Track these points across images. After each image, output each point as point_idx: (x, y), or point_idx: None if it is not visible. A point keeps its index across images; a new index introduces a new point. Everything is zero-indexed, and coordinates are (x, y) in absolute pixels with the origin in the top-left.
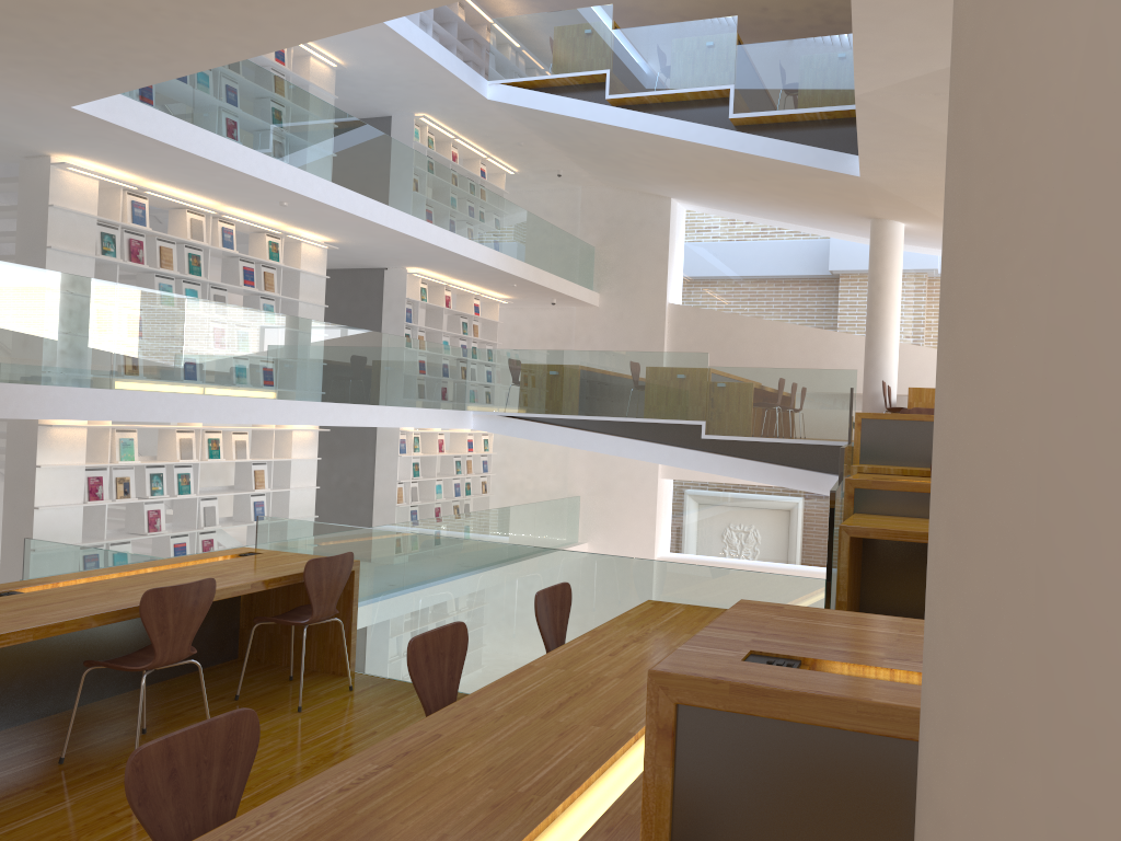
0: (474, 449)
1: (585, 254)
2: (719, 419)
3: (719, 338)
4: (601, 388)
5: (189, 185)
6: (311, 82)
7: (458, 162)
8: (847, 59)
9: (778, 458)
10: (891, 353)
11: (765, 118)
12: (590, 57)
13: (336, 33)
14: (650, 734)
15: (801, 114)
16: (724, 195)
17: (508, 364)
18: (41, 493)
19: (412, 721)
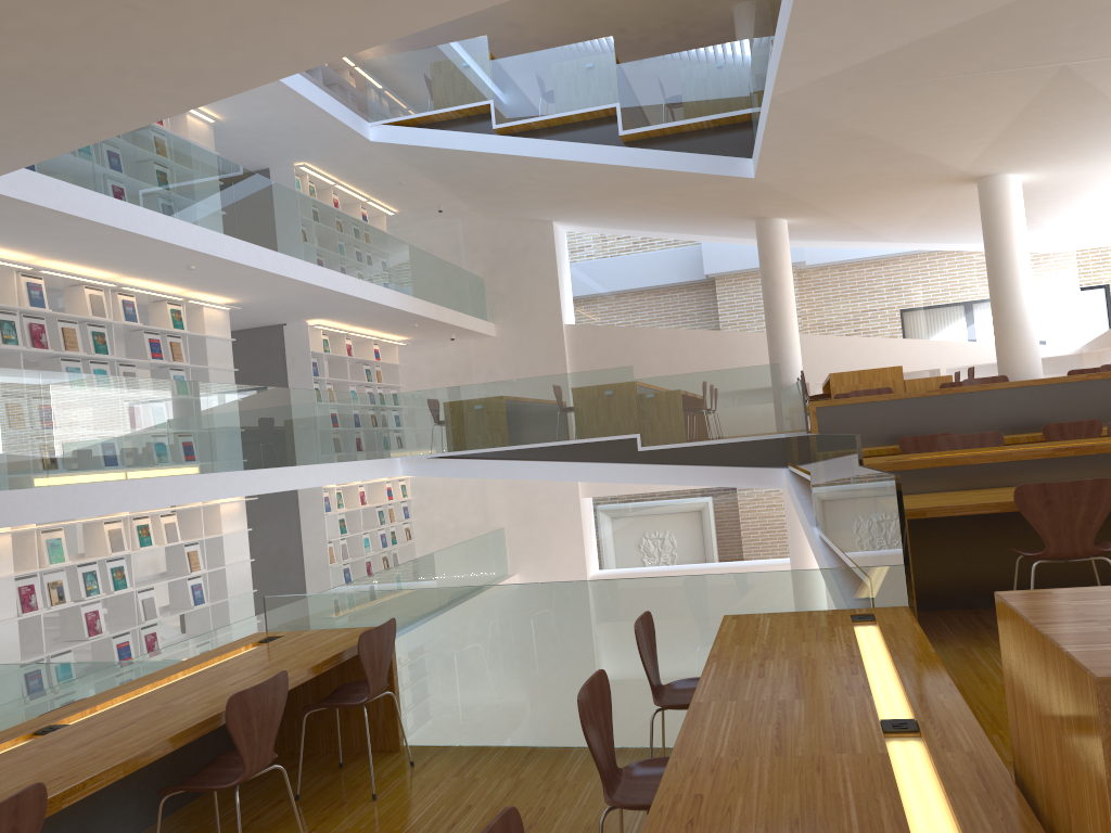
0: (393, 496)
1: (475, 286)
2: (653, 430)
3: (620, 352)
4: (530, 415)
5: (89, 259)
6: (191, 140)
7: (340, 208)
8: (726, 68)
9: (715, 459)
10: (794, 344)
11: (654, 132)
12: (471, 89)
13: (283, 76)
14: (1110, 748)
15: (689, 124)
16: (609, 212)
17: (430, 404)
18: None
19: (499, 786)
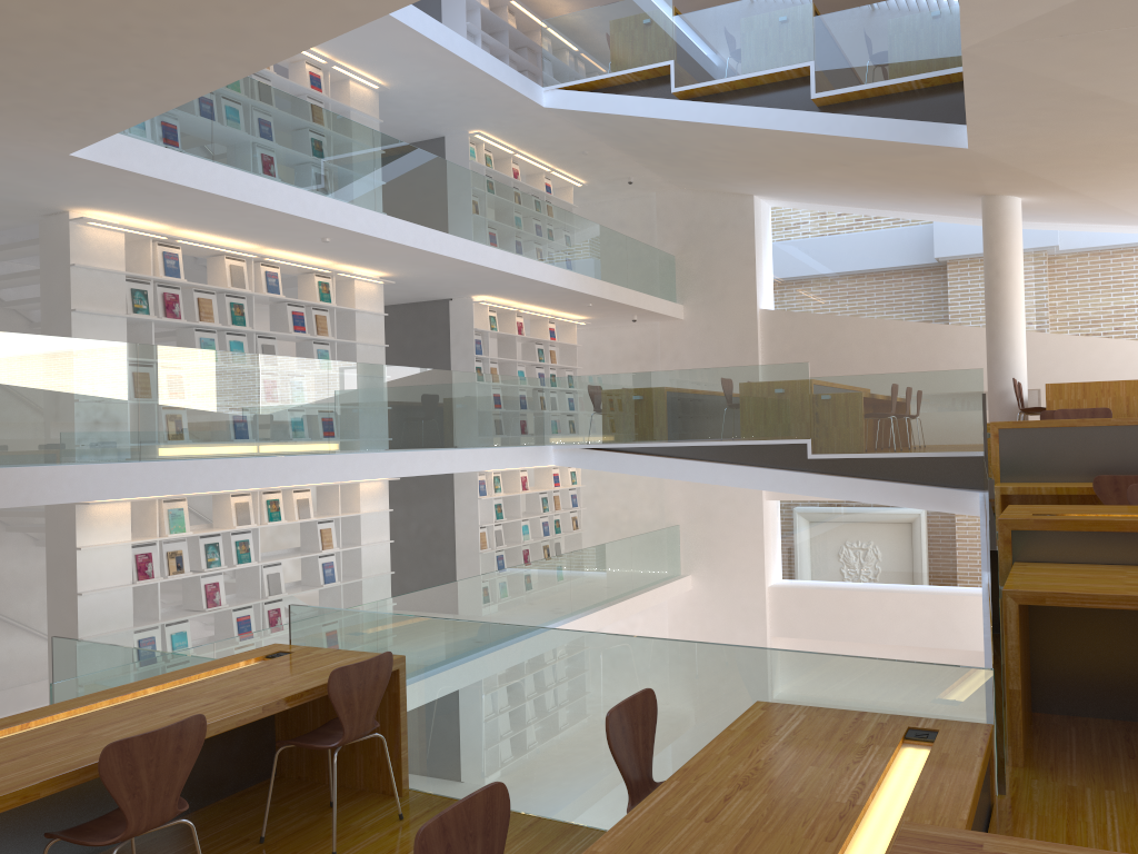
0: (561, 483)
1: (664, 264)
2: (827, 436)
3: (819, 343)
4: (691, 410)
5: (222, 229)
6: (352, 107)
7: (520, 179)
8: (943, 17)
9: (898, 474)
10: (1018, 344)
11: (853, 94)
12: (651, 49)
13: (337, 34)
14: None
15: (894, 85)
16: (811, 186)
17: (587, 391)
18: (83, 577)
19: None
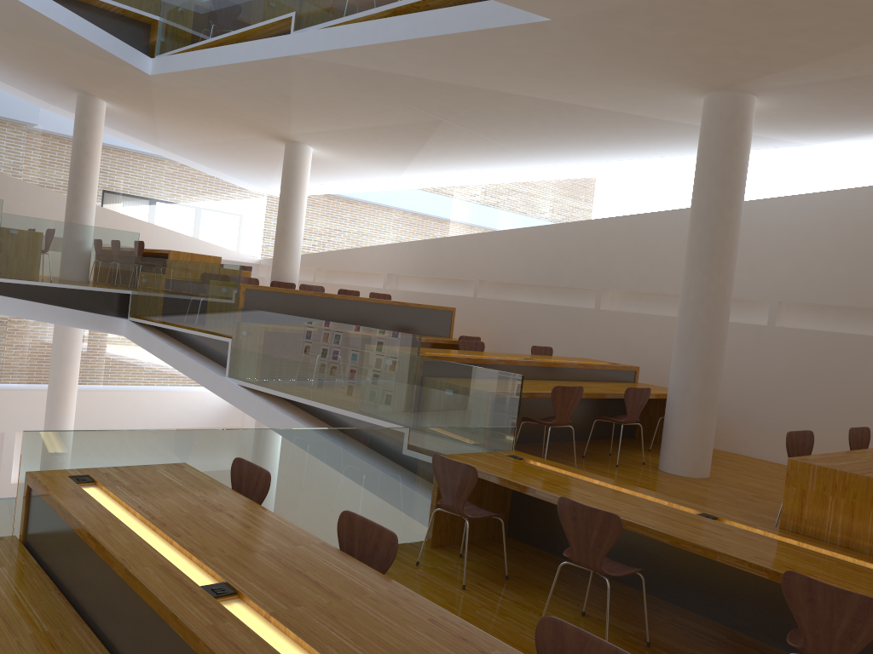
0: None
1: None
2: (12, 264)
3: None
4: None
5: None
6: None
7: None
8: None
9: (59, 300)
10: (93, 209)
11: None
12: None
13: None
14: None
15: (103, 2)
16: None
17: None
18: None
19: None
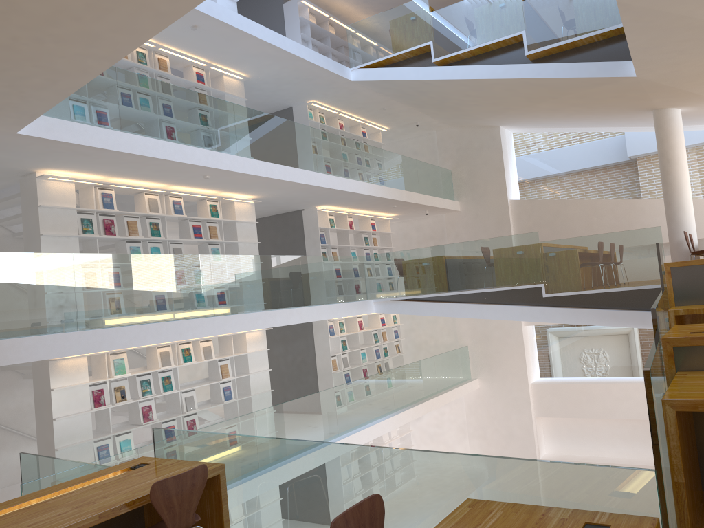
0: (387, 323)
1: (444, 176)
2: (555, 281)
3: (551, 219)
4: (461, 270)
5: (138, 175)
6: (225, 92)
7: (344, 129)
8: None
9: (607, 304)
10: (687, 208)
11: (553, 49)
12: (417, 35)
13: (160, 29)
14: None
15: (581, 40)
16: (536, 115)
17: (392, 262)
18: (56, 408)
19: None
